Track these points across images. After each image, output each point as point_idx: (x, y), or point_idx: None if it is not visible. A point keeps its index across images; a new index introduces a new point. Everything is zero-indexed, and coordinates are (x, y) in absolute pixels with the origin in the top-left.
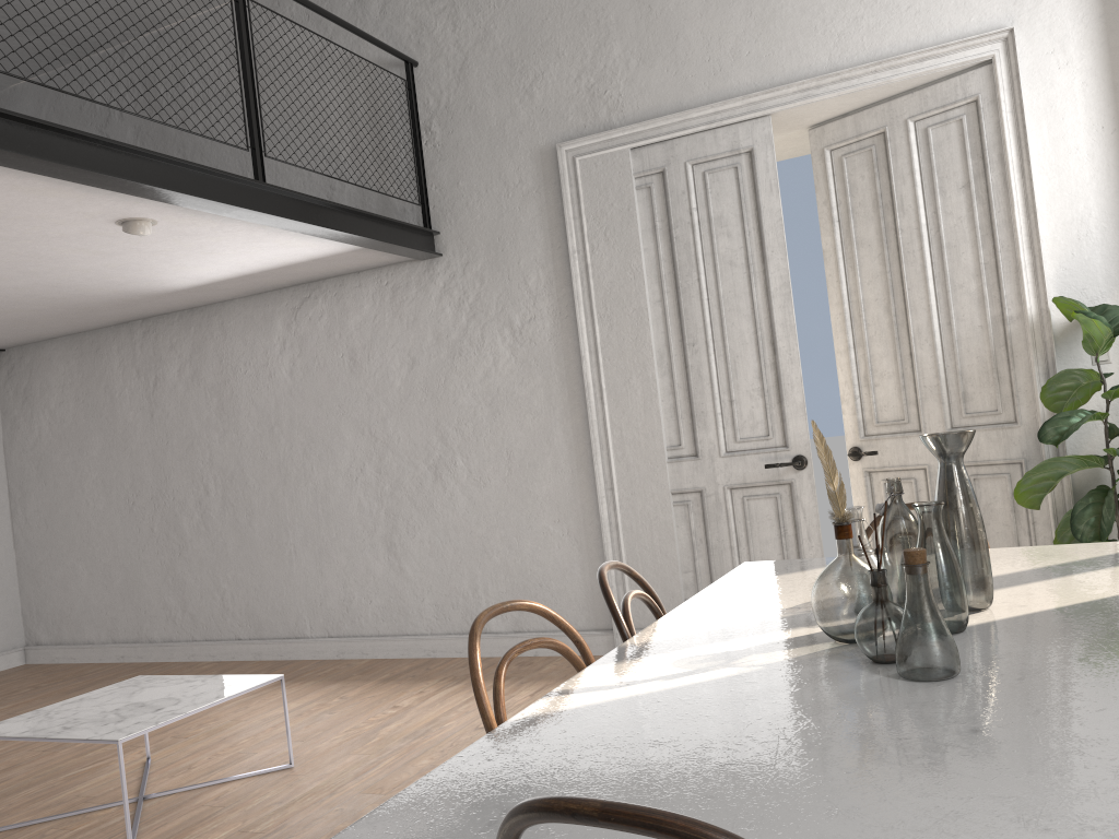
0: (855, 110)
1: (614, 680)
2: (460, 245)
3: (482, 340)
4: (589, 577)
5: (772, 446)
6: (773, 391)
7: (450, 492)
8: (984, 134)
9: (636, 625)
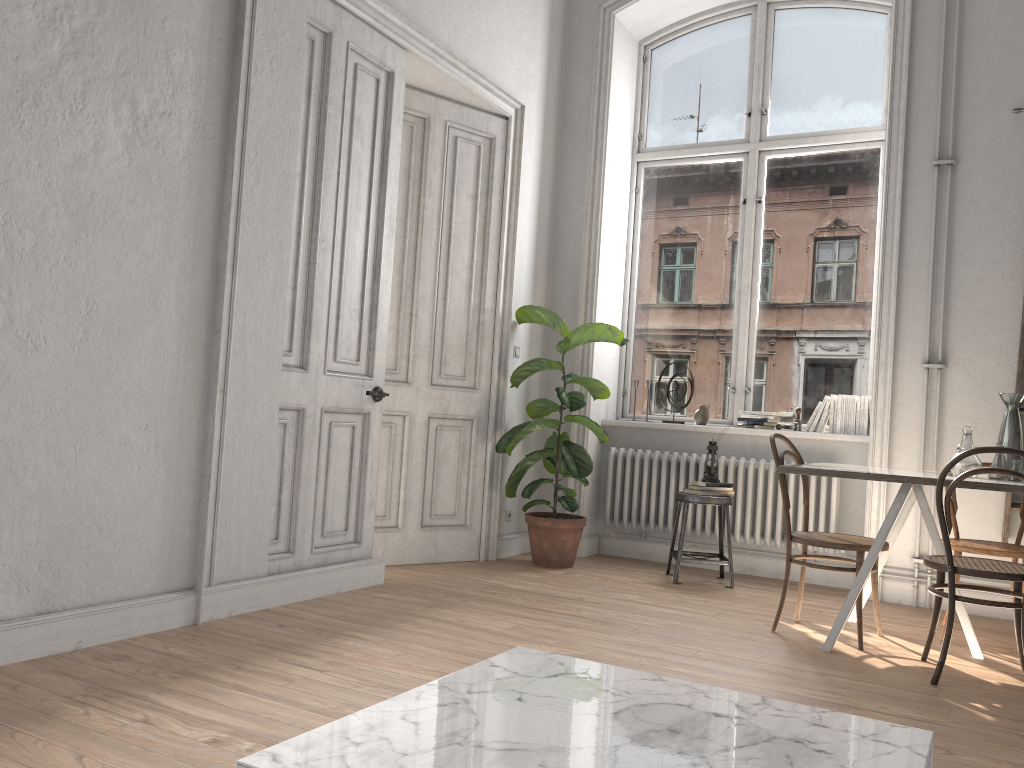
0: None
1: None
2: None
3: (82, 102)
4: (173, 514)
5: (358, 372)
6: (367, 317)
7: None
8: (494, 167)
9: (217, 579)
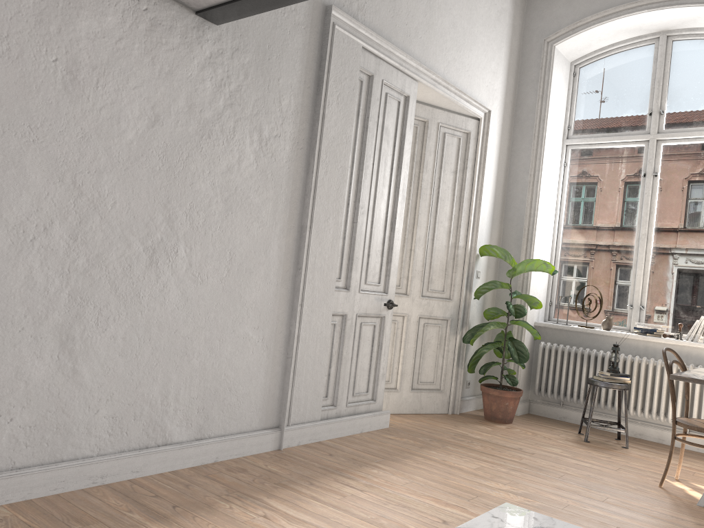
0: None
1: None
2: (235, 27)
3: (233, 133)
4: (269, 381)
5: (379, 290)
6: (386, 255)
7: (164, 283)
8: (469, 152)
9: (292, 421)
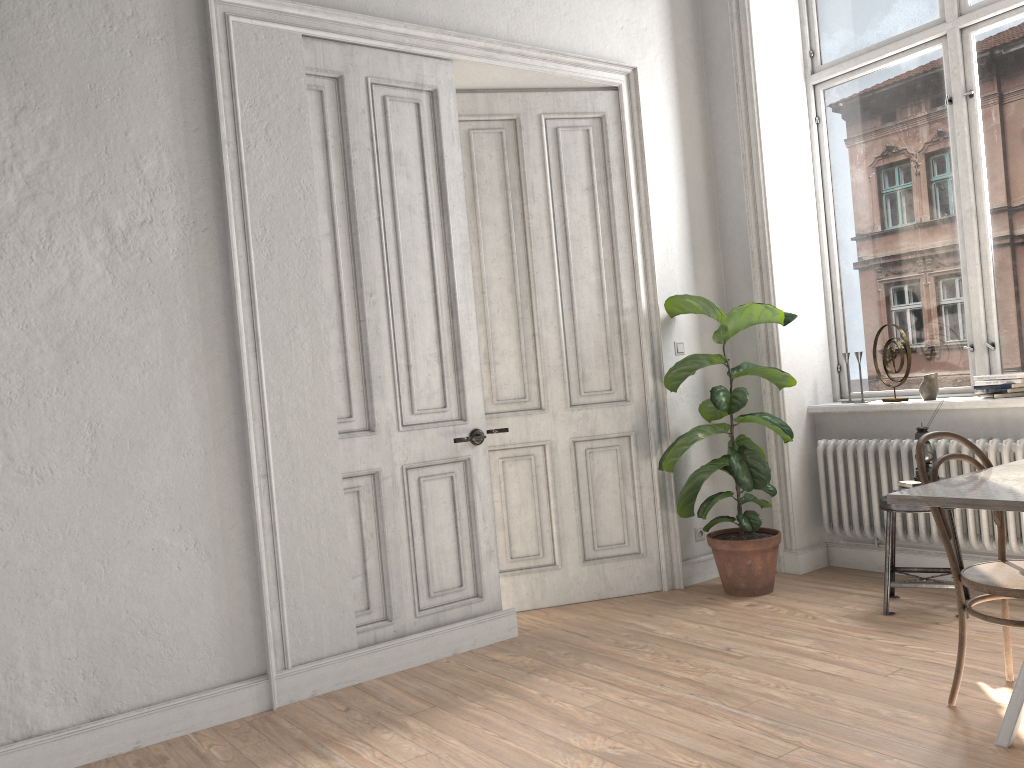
0: (483, 90)
1: None
2: (11, 74)
3: (49, 239)
4: (228, 605)
5: (448, 419)
6: (449, 358)
7: None
8: (609, 148)
9: (294, 660)
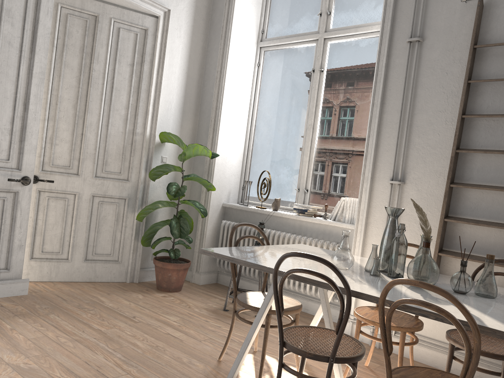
0: None
1: (460, 314)
2: None
3: None
4: None
5: (9, 167)
6: (18, 133)
7: None
8: (147, 47)
9: None
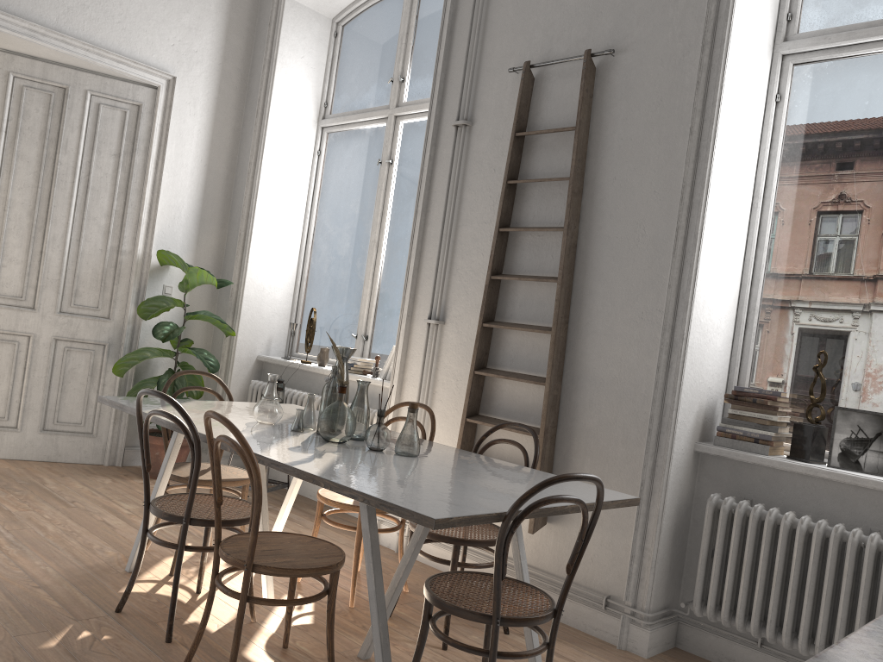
0: (44, 59)
1: (295, 458)
2: None
3: None
4: None
5: None
6: None
7: None
8: (140, 130)
9: None
